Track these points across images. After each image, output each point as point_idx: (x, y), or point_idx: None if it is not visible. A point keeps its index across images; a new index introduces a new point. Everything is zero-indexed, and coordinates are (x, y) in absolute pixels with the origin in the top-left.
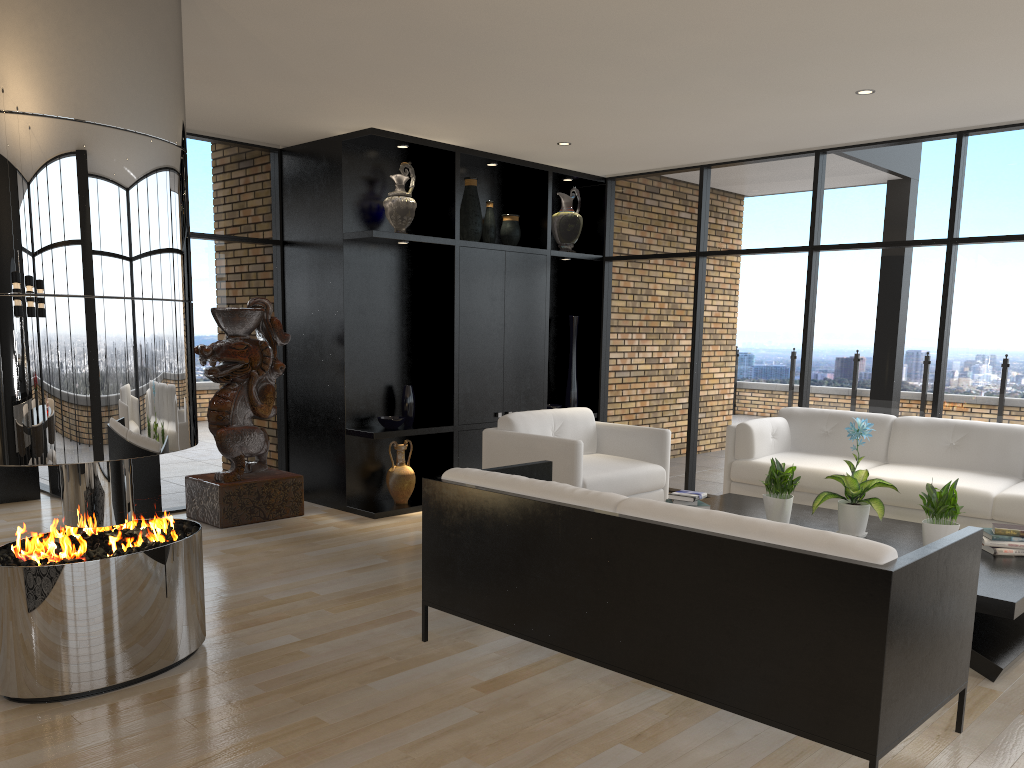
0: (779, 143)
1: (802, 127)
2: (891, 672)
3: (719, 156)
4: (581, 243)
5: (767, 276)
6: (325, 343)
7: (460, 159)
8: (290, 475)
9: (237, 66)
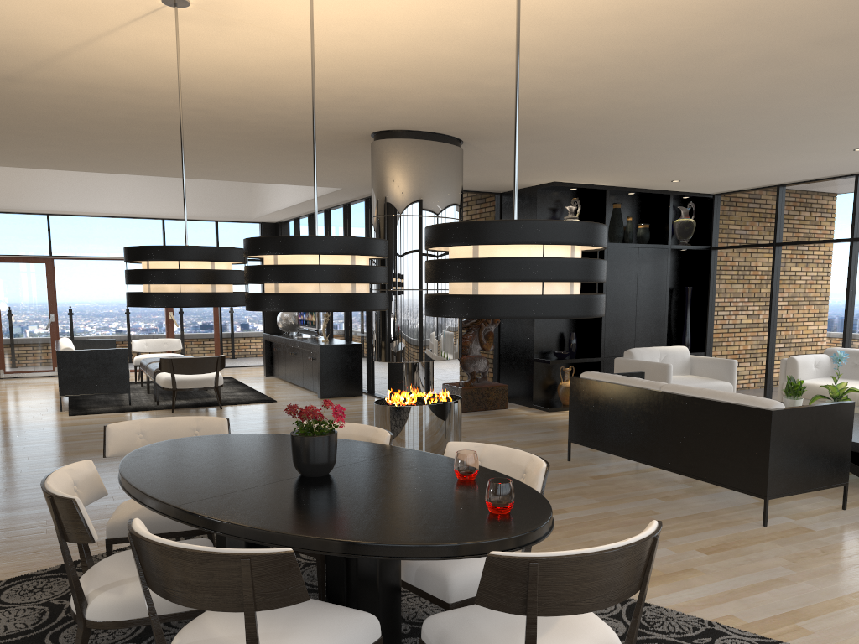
0: (825, 172)
1: (833, 165)
2: (775, 459)
3: (787, 180)
4: (696, 238)
5: (822, 259)
6: None
7: (610, 192)
8: (500, 384)
9: (483, 165)
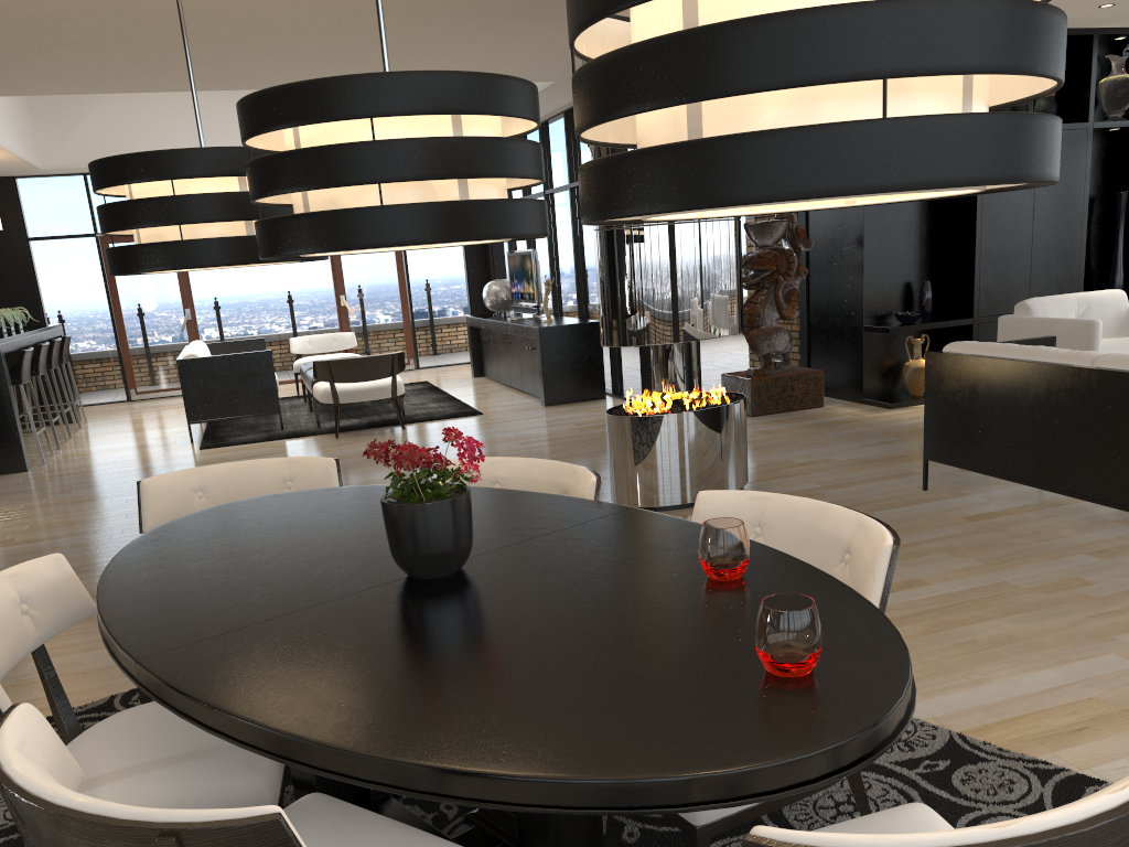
0: None
1: None
2: None
3: None
4: None
5: None
6: (845, 246)
7: None
8: (811, 370)
9: None
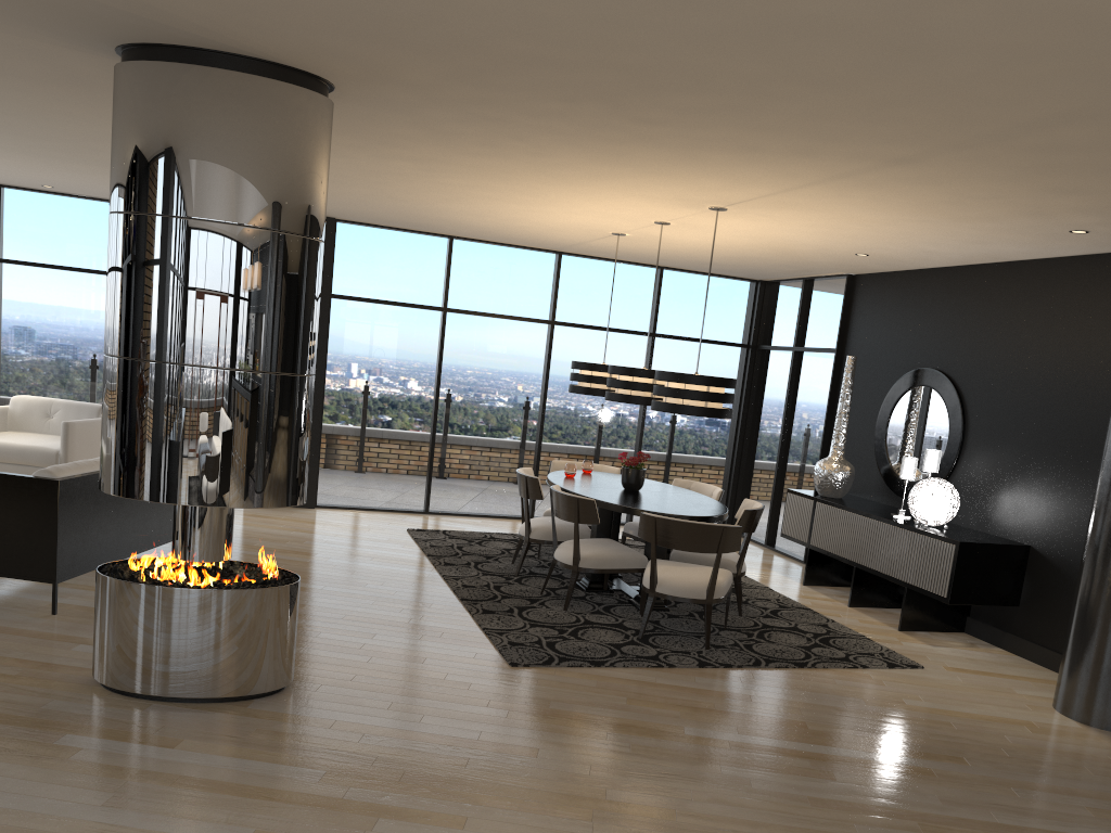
0: None
1: None
2: None
3: None
4: None
5: None
6: None
7: None
8: None
9: None
